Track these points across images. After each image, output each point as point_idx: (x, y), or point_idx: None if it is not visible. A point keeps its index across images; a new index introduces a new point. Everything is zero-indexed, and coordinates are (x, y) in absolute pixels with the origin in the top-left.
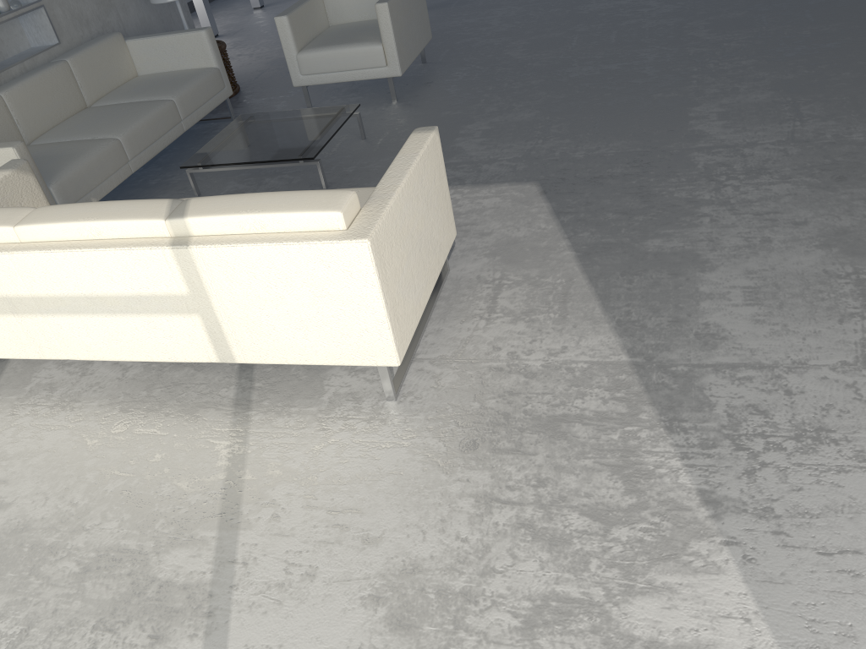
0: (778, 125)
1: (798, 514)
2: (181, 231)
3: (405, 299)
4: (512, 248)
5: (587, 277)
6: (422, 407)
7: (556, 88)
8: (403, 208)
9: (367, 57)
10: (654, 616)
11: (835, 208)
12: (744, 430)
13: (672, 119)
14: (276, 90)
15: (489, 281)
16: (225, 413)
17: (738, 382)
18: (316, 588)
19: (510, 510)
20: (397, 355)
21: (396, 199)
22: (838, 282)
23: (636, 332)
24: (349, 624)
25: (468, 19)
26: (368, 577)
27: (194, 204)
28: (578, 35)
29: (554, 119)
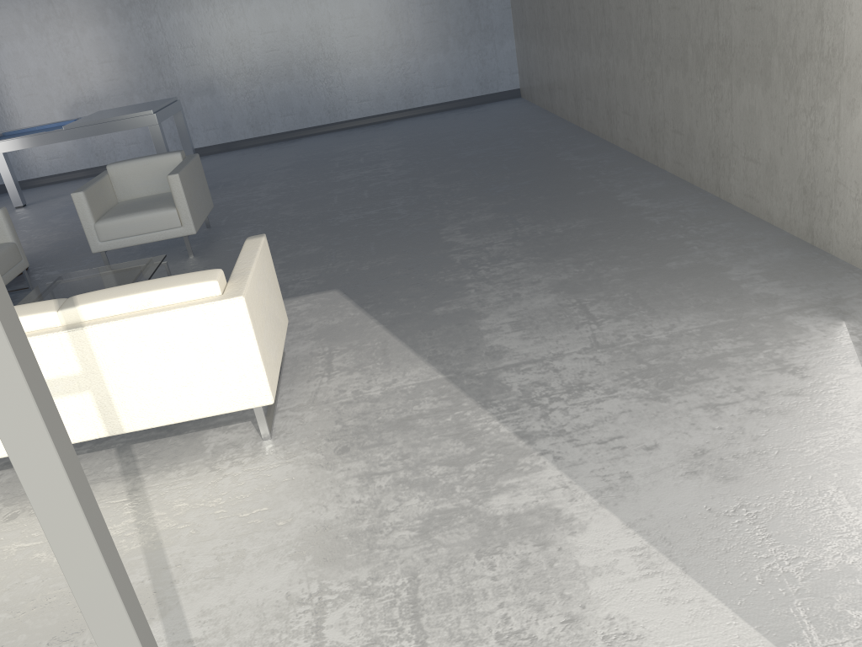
0: (504, 231)
1: (581, 428)
2: (73, 319)
3: (269, 353)
4: (332, 331)
5: (397, 337)
6: (295, 437)
7: (332, 230)
8: (257, 283)
9: (163, 220)
10: (507, 502)
11: (555, 270)
12: (534, 395)
13: (429, 237)
14: (69, 263)
15: (321, 354)
16: (116, 482)
17: (522, 372)
18: (249, 561)
19: (387, 477)
20: (271, 393)
21: (253, 274)
22: (569, 308)
23: (444, 360)
24: (286, 572)
25: (238, 194)
26: (290, 542)
27: (81, 297)
28: (337, 196)
29: (337, 249)
